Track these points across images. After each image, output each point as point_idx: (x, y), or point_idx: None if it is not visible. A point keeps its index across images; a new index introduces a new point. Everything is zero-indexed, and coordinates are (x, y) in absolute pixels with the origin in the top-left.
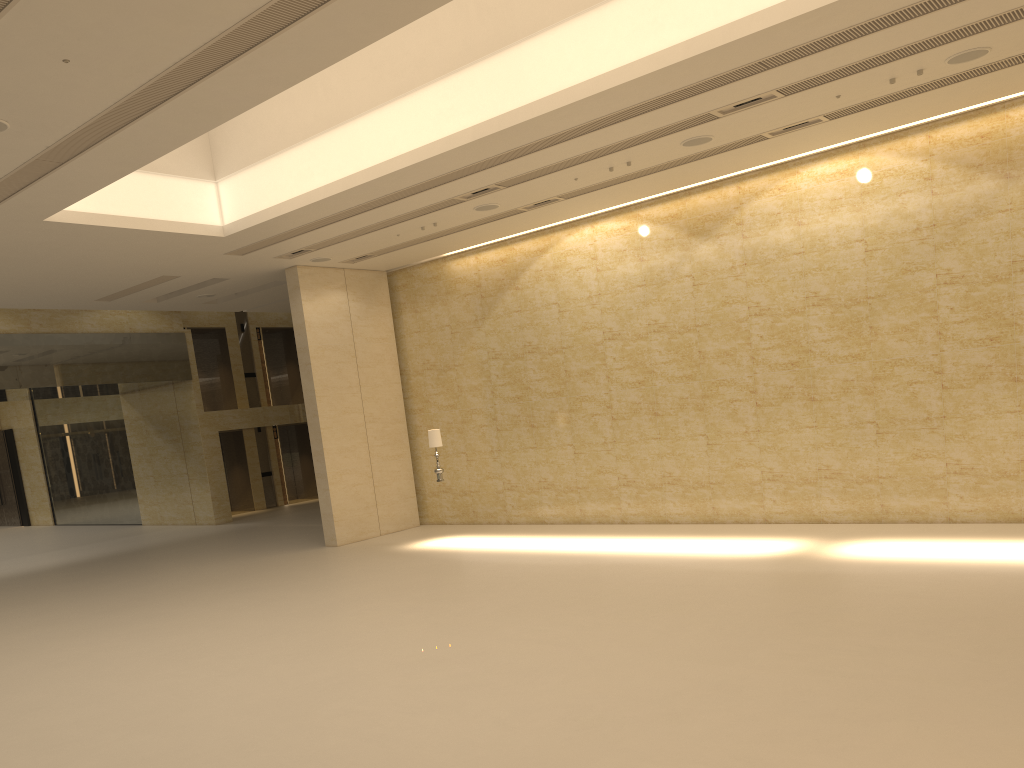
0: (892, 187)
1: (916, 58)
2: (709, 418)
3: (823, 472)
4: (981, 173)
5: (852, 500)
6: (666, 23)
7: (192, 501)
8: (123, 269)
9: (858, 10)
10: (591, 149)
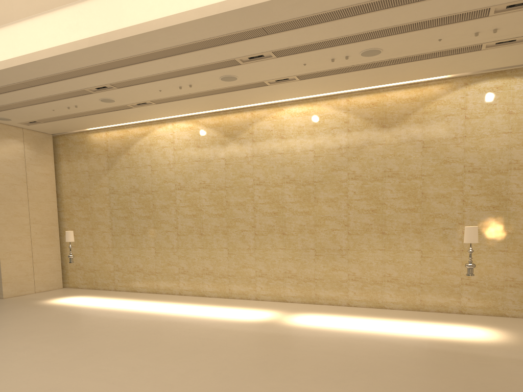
0: (329, 124)
1: (346, 47)
2: (230, 239)
3: (287, 274)
4: (371, 123)
5: (301, 290)
6: None
7: None
8: None
9: (318, 2)
10: (167, 70)
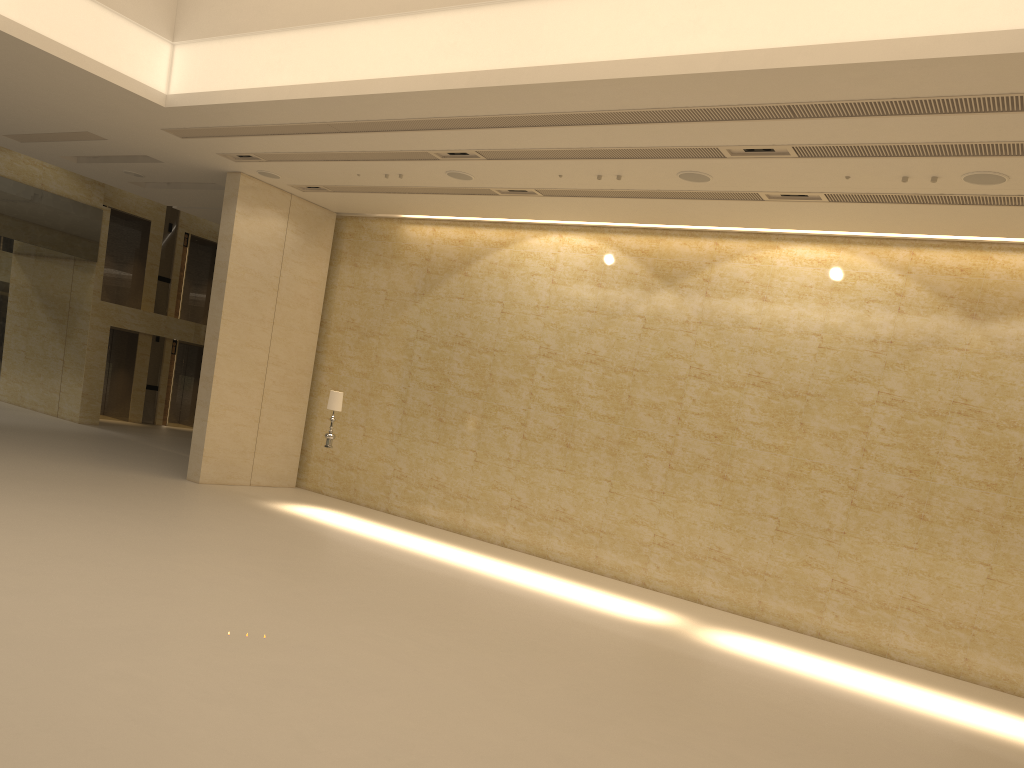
0: (863, 292)
1: (937, 162)
2: (619, 466)
3: (713, 553)
4: (950, 305)
5: (733, 588)
6: (709, 27)
7: (60, 391)
8: (41, 107)
9: (909, 81)
10: (586, 146)
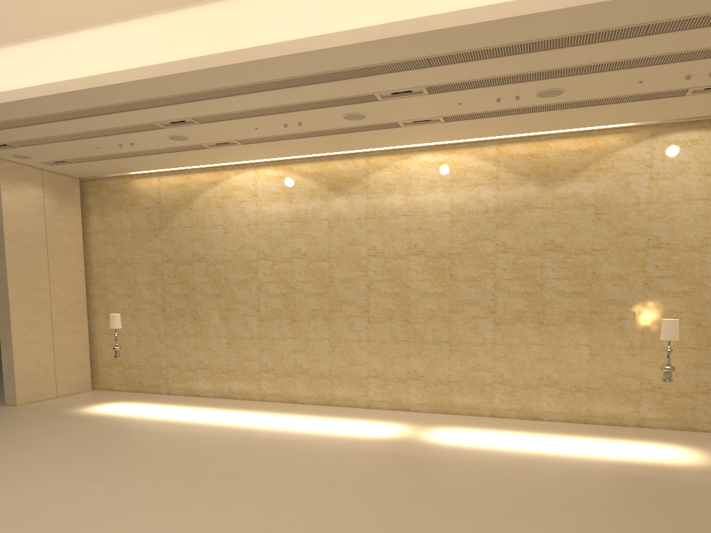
0: (472, 179)
1: (521, 86)
2: (333, 327)
3: (411, 374)
4: (529, 180)
5: (430, 396)
6: (366, 7)
7: None
8: None
9: (512, 32)
10: (278, 104)
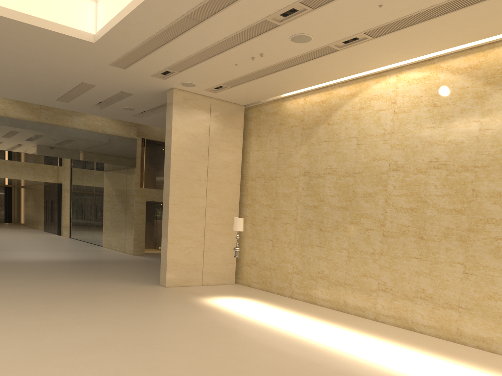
0: None
1: None
2: (470, 250)
3: None
4: None
5: None
6: None
7: (125, 238)
8: (47, 70)
9: None
10: None
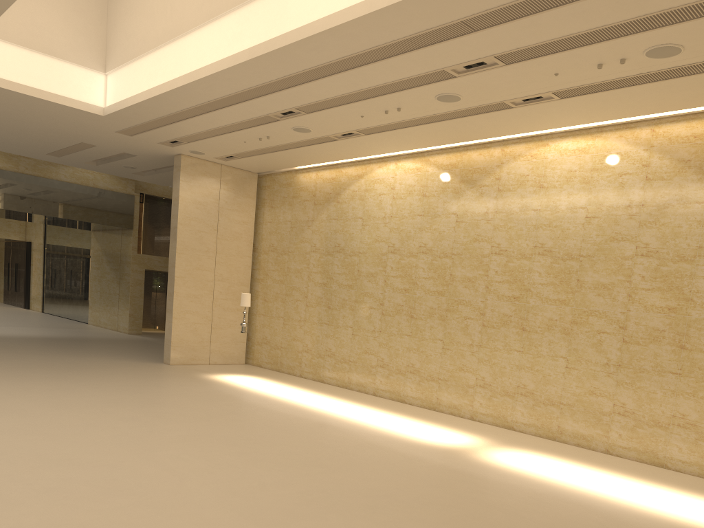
0: (616, 168)
1: (613, 45)
2: (447, 328)
3: (520, 389)
4: (688, 167)
5: (537, 417)
6: None
7: (118, 314)
8: (46, 130)
9: None
10: (358, 88)
